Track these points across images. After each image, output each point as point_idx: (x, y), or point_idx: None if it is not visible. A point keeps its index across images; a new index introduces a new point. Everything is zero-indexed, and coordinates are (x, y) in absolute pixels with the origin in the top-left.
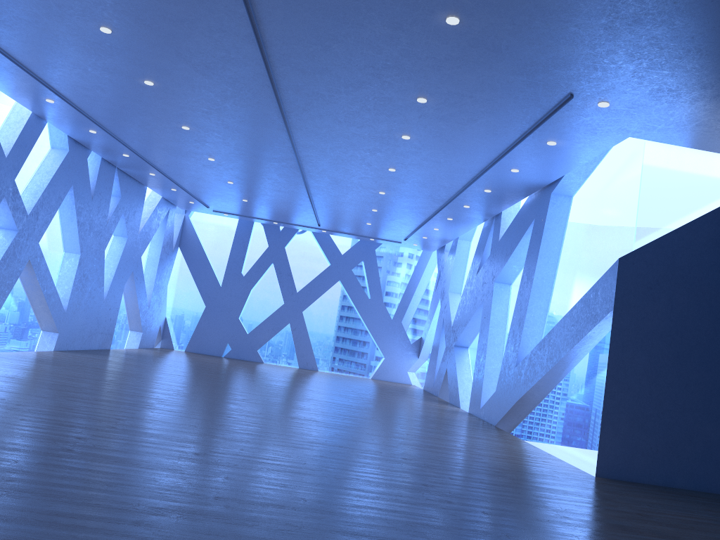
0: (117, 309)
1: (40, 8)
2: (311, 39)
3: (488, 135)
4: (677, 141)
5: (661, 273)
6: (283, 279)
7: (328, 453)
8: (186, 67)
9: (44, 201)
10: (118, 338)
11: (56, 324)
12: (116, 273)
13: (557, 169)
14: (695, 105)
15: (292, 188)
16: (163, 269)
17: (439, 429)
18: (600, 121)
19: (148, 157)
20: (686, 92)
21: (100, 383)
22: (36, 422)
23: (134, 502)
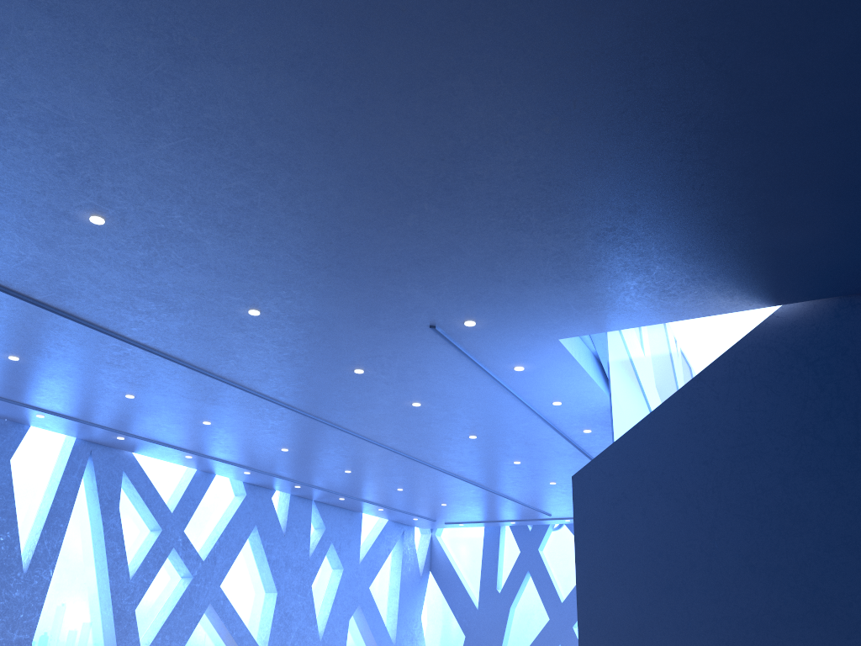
0: None
1: (86, 395)
2: (220, 357)
3: (461, 380)
4: (604, 327)
5: (627, 481)
6: (542, 588)
7: None
8: (203, 403)
9: (222, 545)
10: None
11: None
12: (333, 608)
13: (586, 389)
14: (530, 294)
15: (449, 480)
16: (409, 598)
17: None
18: (503, 336)
19: (312, 483)
20: (497, 289)
21: None
22: None
23: None
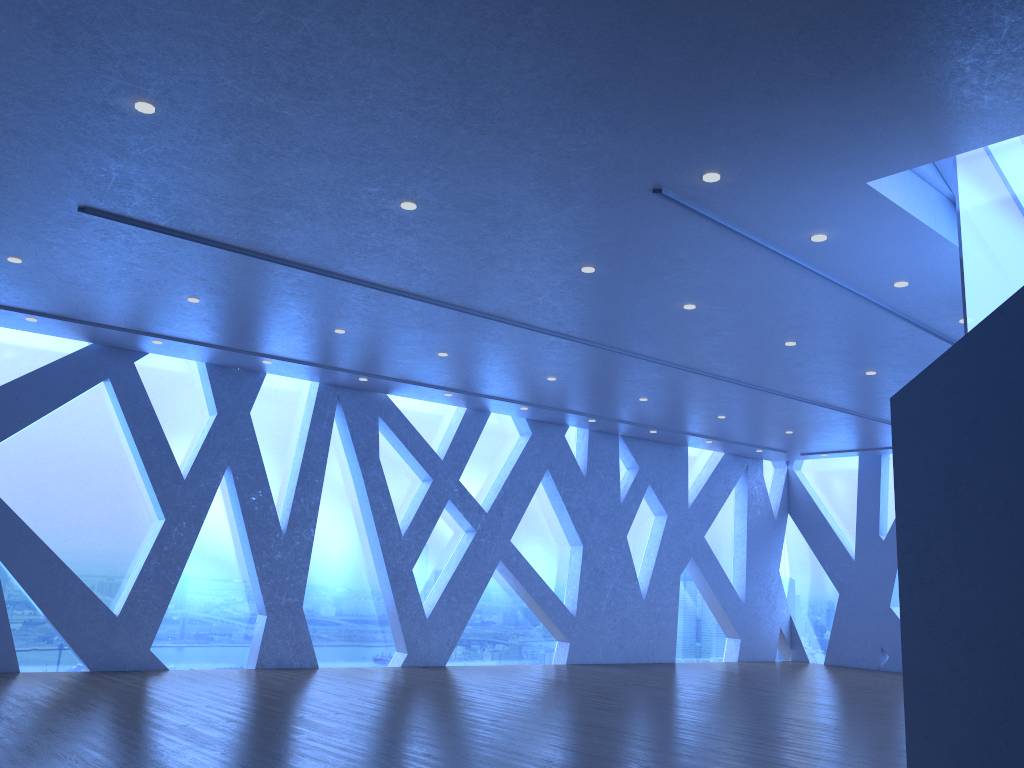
0: (672, 608)
1: (295, 335)
2: (406, 272)
3: (738, 265)
4: (939, 150)
5: (982, 402)
6: None
7: (451, 754)
8: (423, 331)
9: (507, 494)
10: (704, 648)
11: (562, 631)
12: (657, 562)
13: (942, 258)
14: (788, 113)
15: (783, 402)
16: (760, 548)
17: (865, 758)
18: (773, 190)
19: (608, 416)
20: (729, 113)
21: (472, 689)
22: (245, 710)
23: (81, 753)
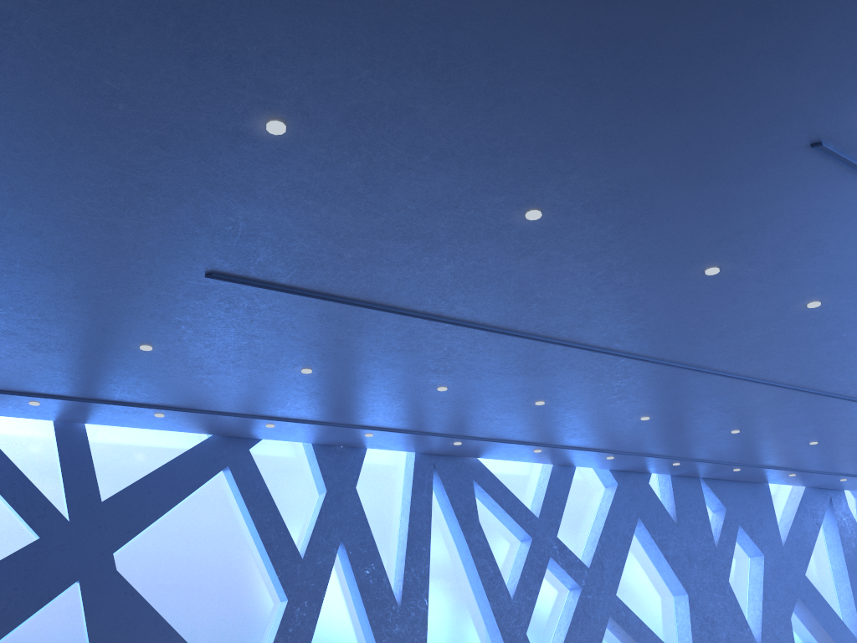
0: None
1: (398, 399)
2: (518, 304)
3: None
4: None
5: None
6: None
7: None
8: (524, 377)
9: (605, 547)
10: None
11: None
12: (764, 605)
13: None
14: None
15: None
16: None
17: None
18: None
19: (693, 456)
20: None
21: None
22: None
23: None
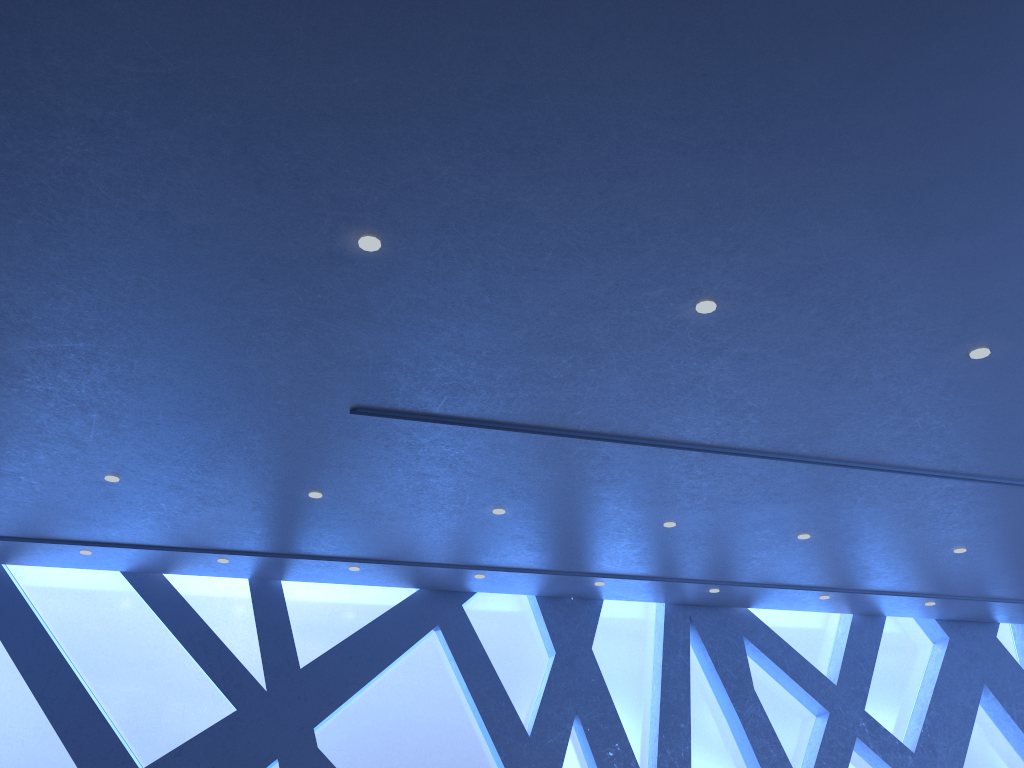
0: None
1: (620, 539)
2: (727, 416)
3: None
4: None
5: None
6: None
7: None
8: (771, 505)
9: (936, 724)
10: None
11: None
12: None
13: None
14: None
15: None
16: None
17: None
18: None
19: None
20: None
21: None
22: None
23: None
